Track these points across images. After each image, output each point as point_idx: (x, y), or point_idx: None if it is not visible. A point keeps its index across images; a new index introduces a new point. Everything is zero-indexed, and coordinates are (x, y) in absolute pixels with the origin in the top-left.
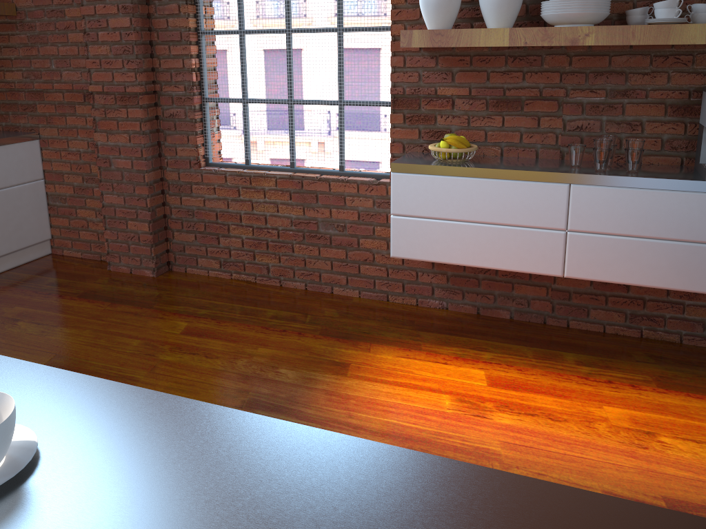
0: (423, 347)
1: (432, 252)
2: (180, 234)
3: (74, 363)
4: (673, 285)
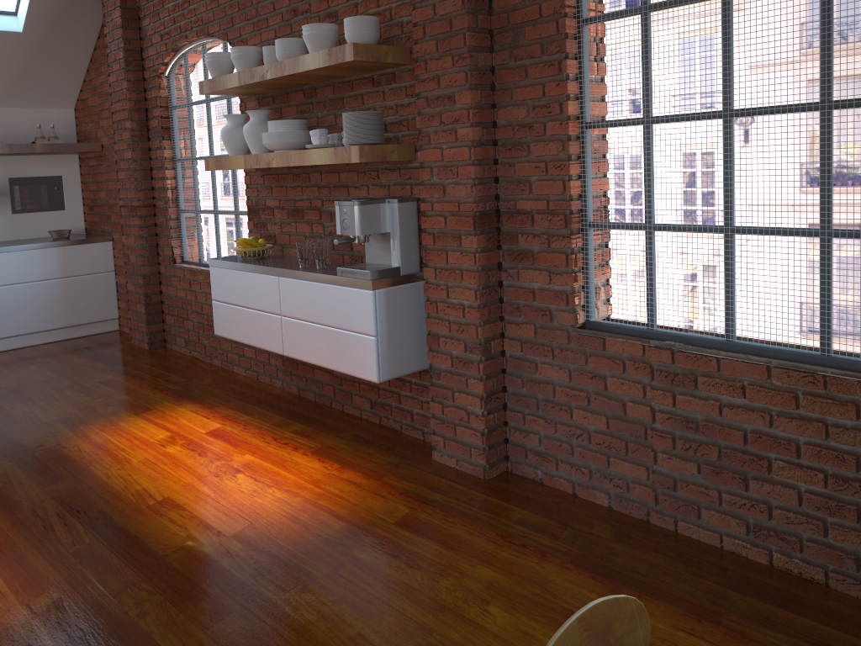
0: (216, 408)
1: (230, 331)
2: (168, 317)
3: (20, 388)
4: (331, 365)
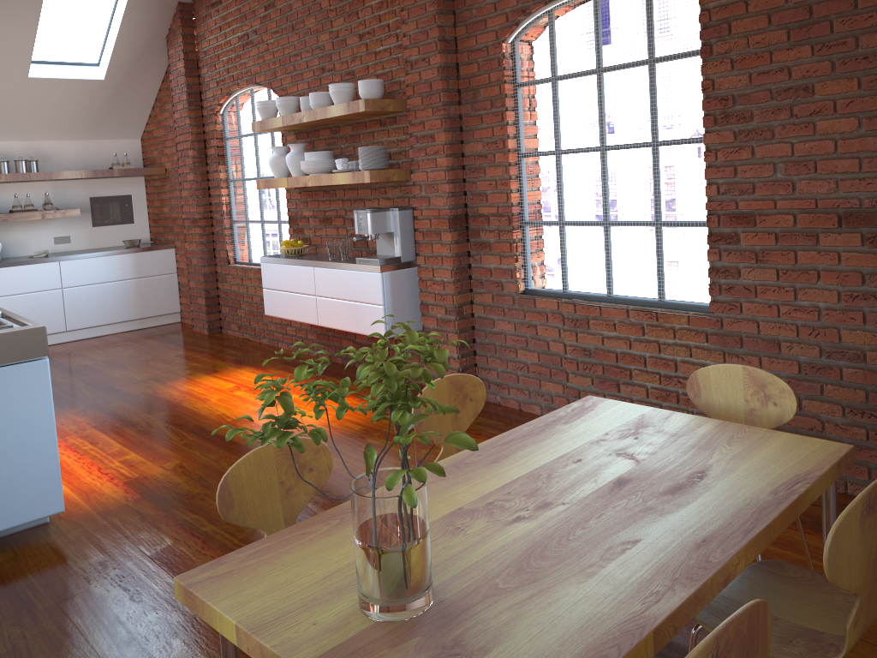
0: (267, 369)
1: (277, 311)
2: (224, 308)
3: (114, 361)
4: (352, 329)
